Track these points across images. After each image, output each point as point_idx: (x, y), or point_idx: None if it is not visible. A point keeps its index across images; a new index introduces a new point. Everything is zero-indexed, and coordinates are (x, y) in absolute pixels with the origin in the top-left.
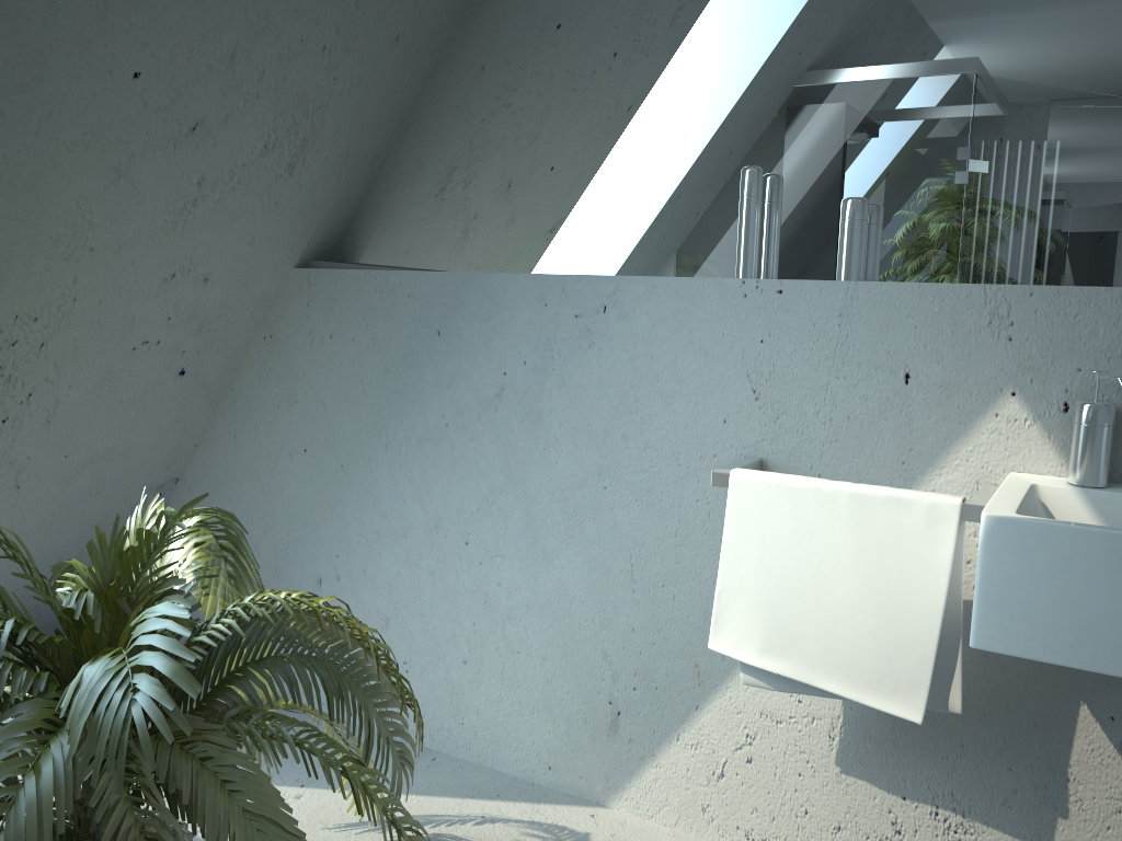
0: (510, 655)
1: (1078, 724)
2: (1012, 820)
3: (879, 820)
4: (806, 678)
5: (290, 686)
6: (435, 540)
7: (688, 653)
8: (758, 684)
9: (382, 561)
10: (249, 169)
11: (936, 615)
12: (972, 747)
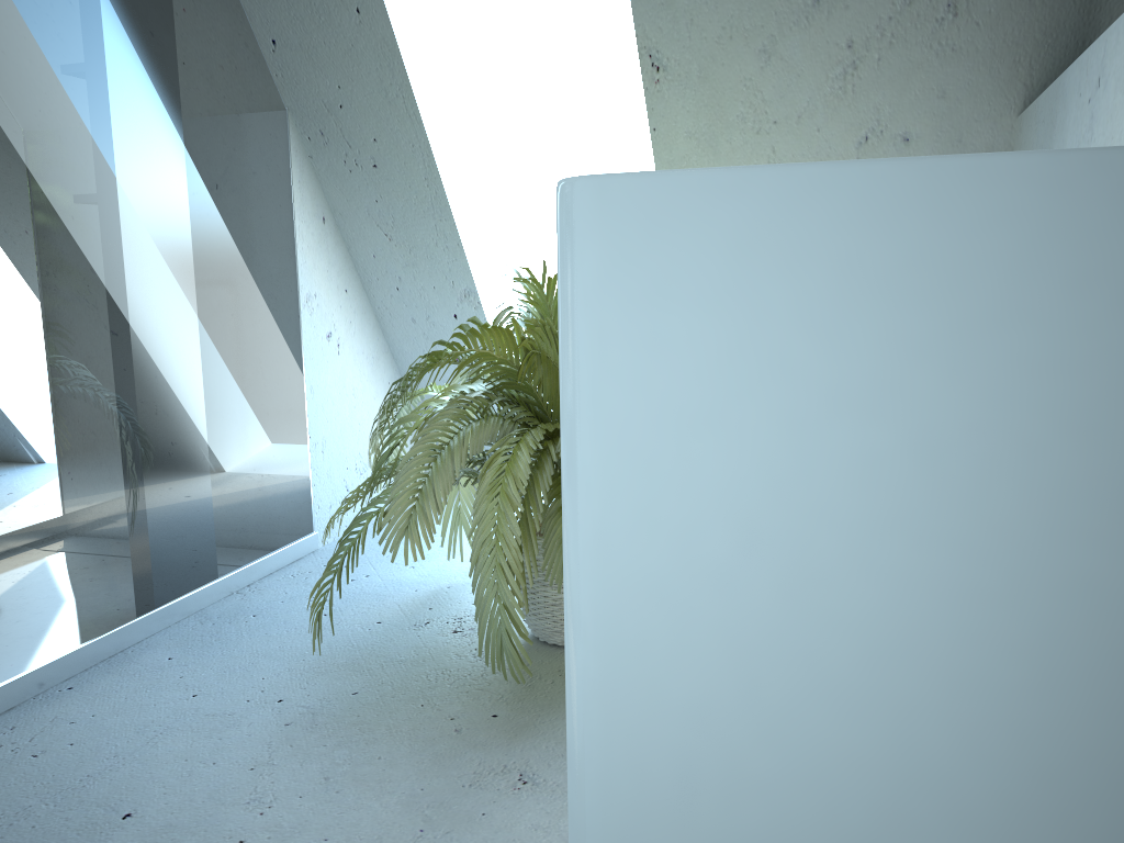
0: None
1: None
2: None
3: None
4: None
5: None
6: None
7: None
8: None
9: None
10: (898, 21)
11: None
12: None
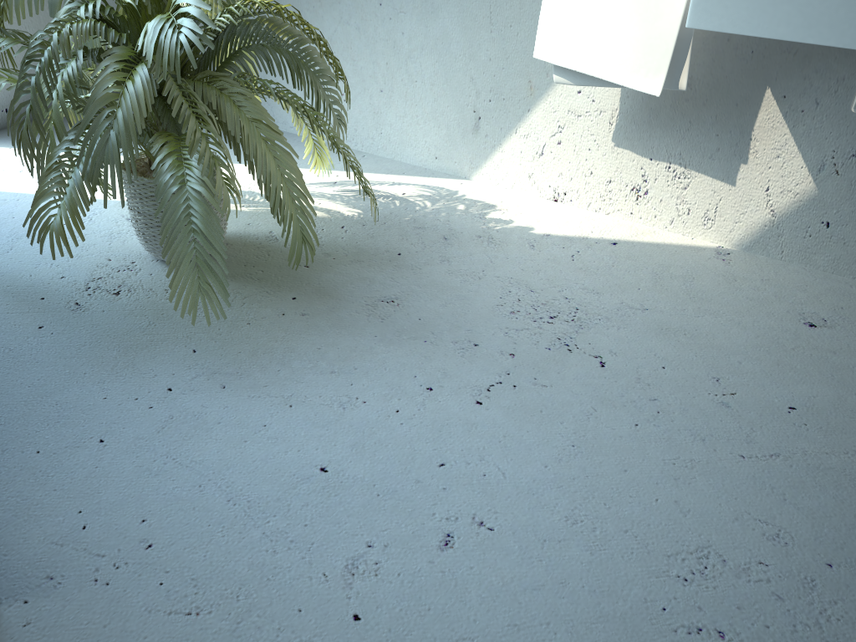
0: (410, 84)
1: (763, 102)
2: (714, 168)
3: (634, 175)
4: (593, 72)
5: (268, 63)
6: (359, 4)
7: (525, 73)
8: (564, 82)
9: (324, 22)
10: None
11: (677, 22)
12: (696, 123)
